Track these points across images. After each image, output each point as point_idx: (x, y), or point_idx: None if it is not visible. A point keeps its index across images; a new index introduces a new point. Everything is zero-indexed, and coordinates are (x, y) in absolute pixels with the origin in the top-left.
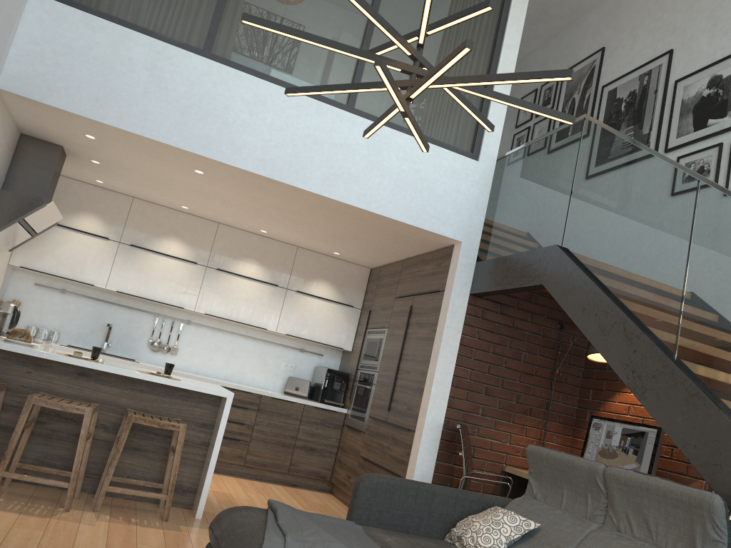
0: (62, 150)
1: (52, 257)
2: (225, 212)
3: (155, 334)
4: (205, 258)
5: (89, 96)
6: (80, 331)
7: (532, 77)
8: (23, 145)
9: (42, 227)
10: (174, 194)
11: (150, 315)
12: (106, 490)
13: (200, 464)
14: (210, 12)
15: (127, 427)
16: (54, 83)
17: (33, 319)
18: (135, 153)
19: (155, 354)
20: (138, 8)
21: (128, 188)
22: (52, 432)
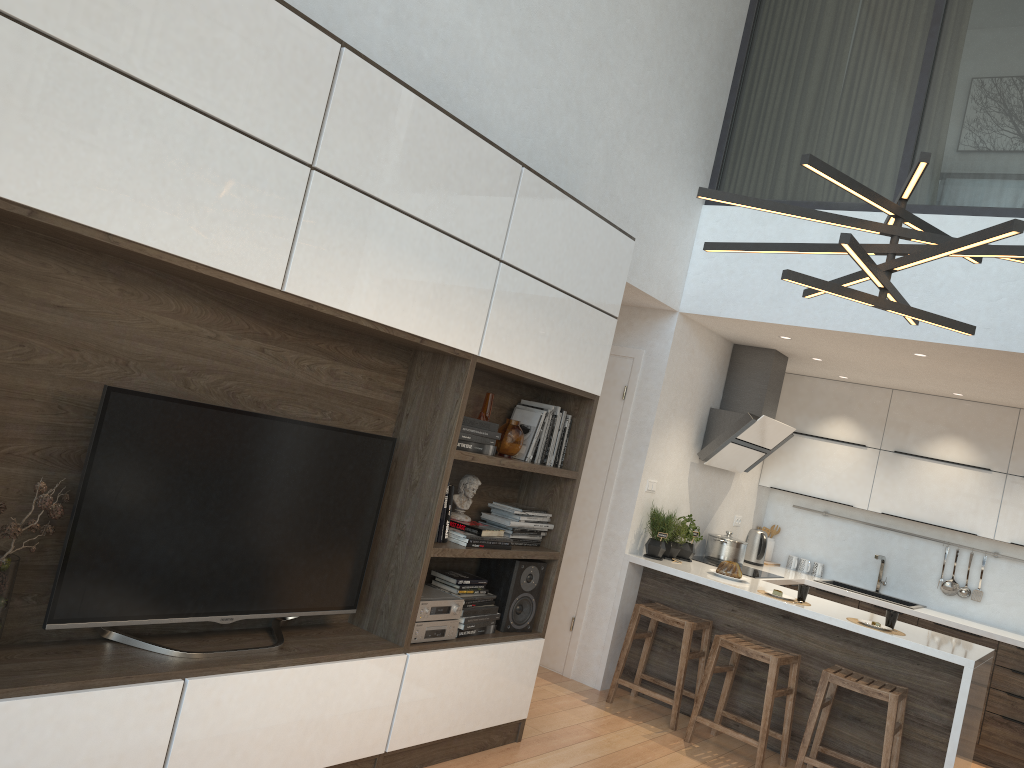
0: (775, 353)
1: (802, 473)
2: (1011, 395)
3: (947, 570)
4: (1002, 462)
5: (764, 298)
6: (848, 563)
7: (978, 238)
8: (736, 356)
9: (771, 442)
10: (927, 381)
11: (938, 544)
12: (801, 760)
13: (944, 757)
14: (899, 152)
15: (821, 686)
16: (729, 292)
17: (794, 547)
18: (839, 346)
19: (950, 598)
20: (810, 180)
21: (876, 380)
22: (760, 681)
